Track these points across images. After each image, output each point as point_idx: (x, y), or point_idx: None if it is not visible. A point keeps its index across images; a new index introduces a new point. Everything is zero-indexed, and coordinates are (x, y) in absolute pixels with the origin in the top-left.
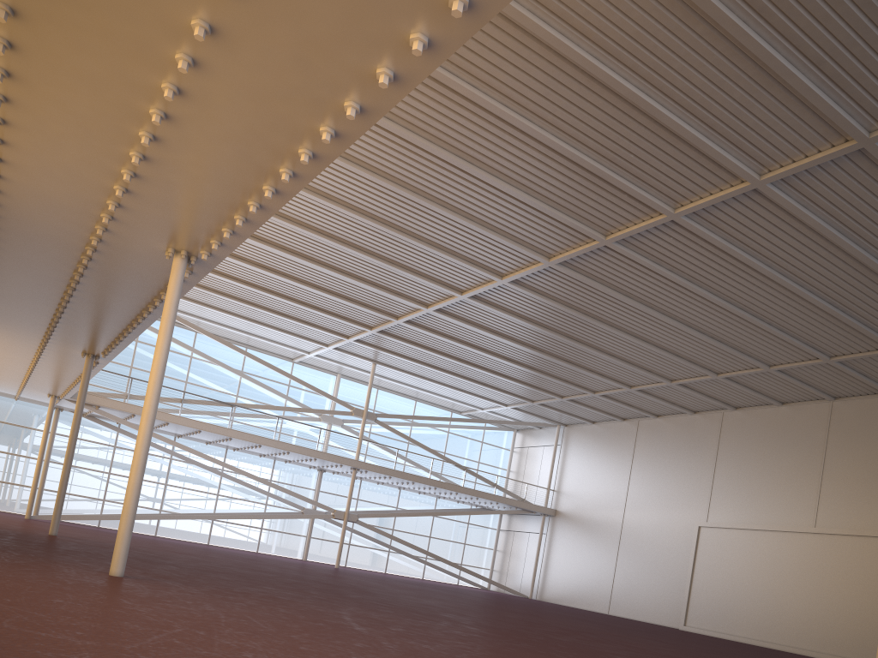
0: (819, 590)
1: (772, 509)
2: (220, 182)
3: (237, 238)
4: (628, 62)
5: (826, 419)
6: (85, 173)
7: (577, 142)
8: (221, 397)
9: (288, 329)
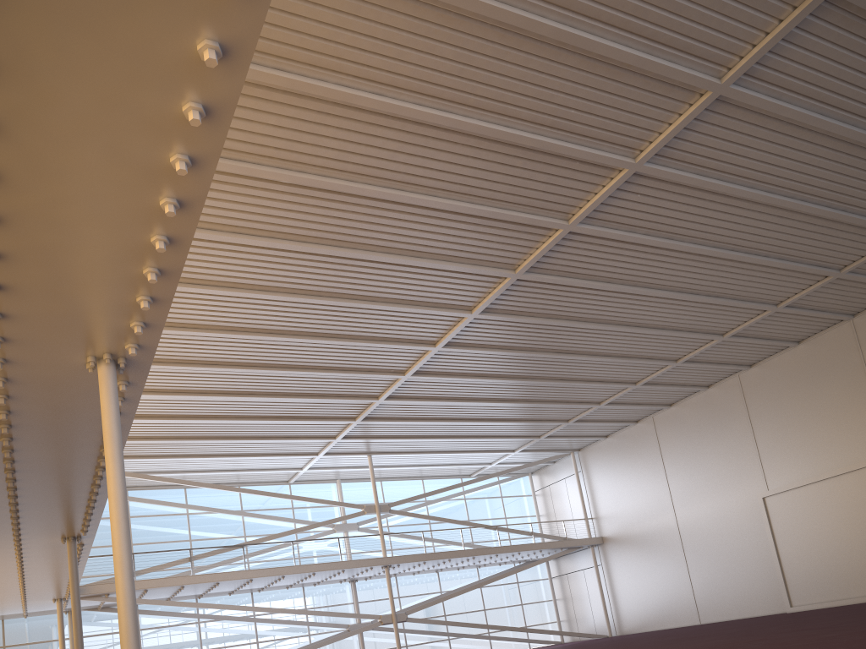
0: None
1: (835, 451)
2: (104, 220)
3: (159, 307)
4: None
5: (854, 339)
6: None
7: (509, 119)
8: (230, 542)
9: (273, 451)
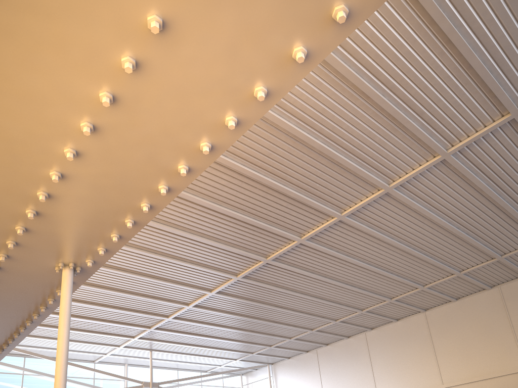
0: None
1: (414, 380)
2: (122, 189)
3: (120, 242)
4: (318, 127)
5: (425, 322)
6: (2, 202)
7: (286, 181)
8: None
9: (92, 340)
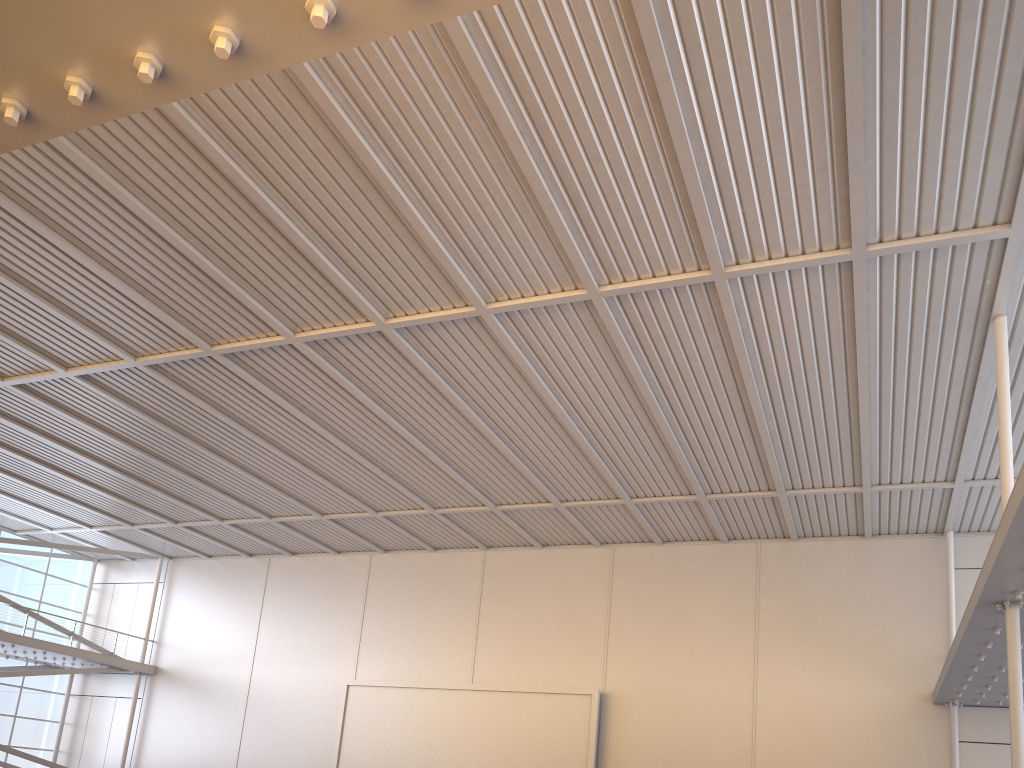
0: (480, 752)
1: (428, 664)
2: None
3: None
4: (385, 133)
5: (480, 569)
6: None
7: (293, 210)
8: None
9: None
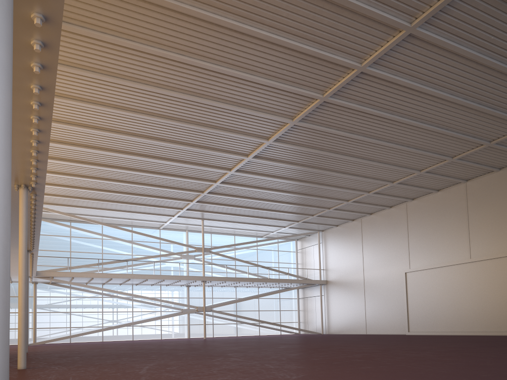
0: (479, 295)
1: (445, 253)
2: None
3: (42, 171)
4: (257, 19)
5: (464, 194)
6: None
7: (252, 71)
8: (123, 257)
9: (149, 212)
